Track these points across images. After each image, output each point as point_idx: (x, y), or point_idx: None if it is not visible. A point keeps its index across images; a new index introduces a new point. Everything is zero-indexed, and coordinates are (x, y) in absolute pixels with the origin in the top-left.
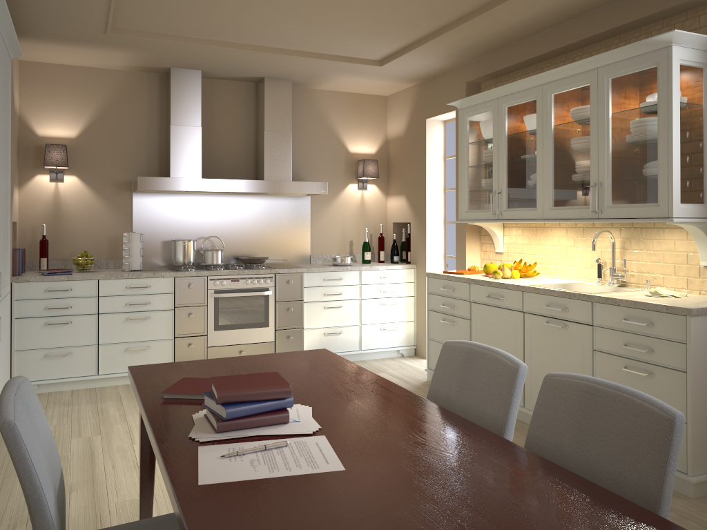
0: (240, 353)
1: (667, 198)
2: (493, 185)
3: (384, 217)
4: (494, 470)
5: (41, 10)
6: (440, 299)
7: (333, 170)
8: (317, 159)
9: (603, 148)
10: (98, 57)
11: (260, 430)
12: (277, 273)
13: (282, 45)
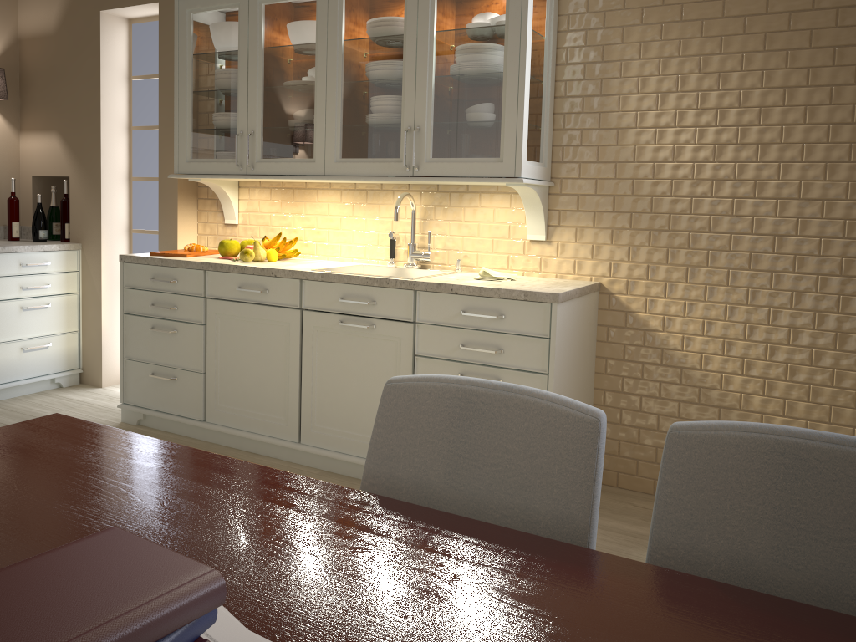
0: None
1: (514, 152)
2: (239, 123)
3: (16, 166)
4: None
5: None
6: (148, 296)
7: None
8: None
9: (424, 78)
10: None
11: None
12: None
13: None
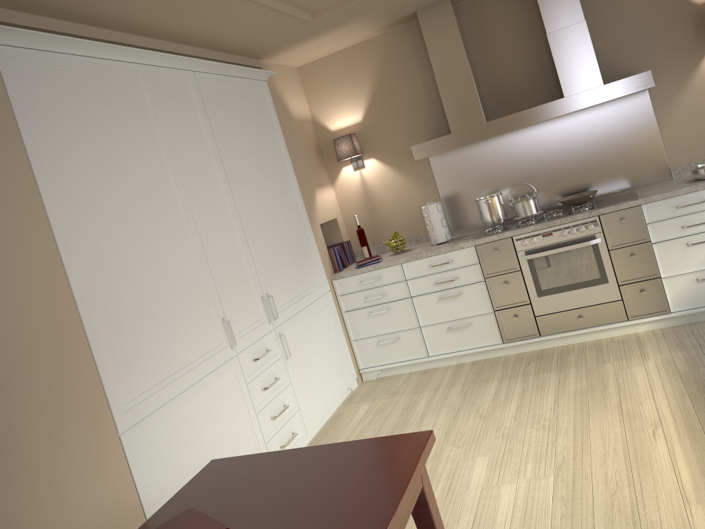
0: (577, 320)
1: None
2: None
3: None
4: None
5: (236, 37)
6: None
7: (674, 41)
8: (645, 35)
9: None
10: (343, 37)
11: None
12: (602, 214)
13: None
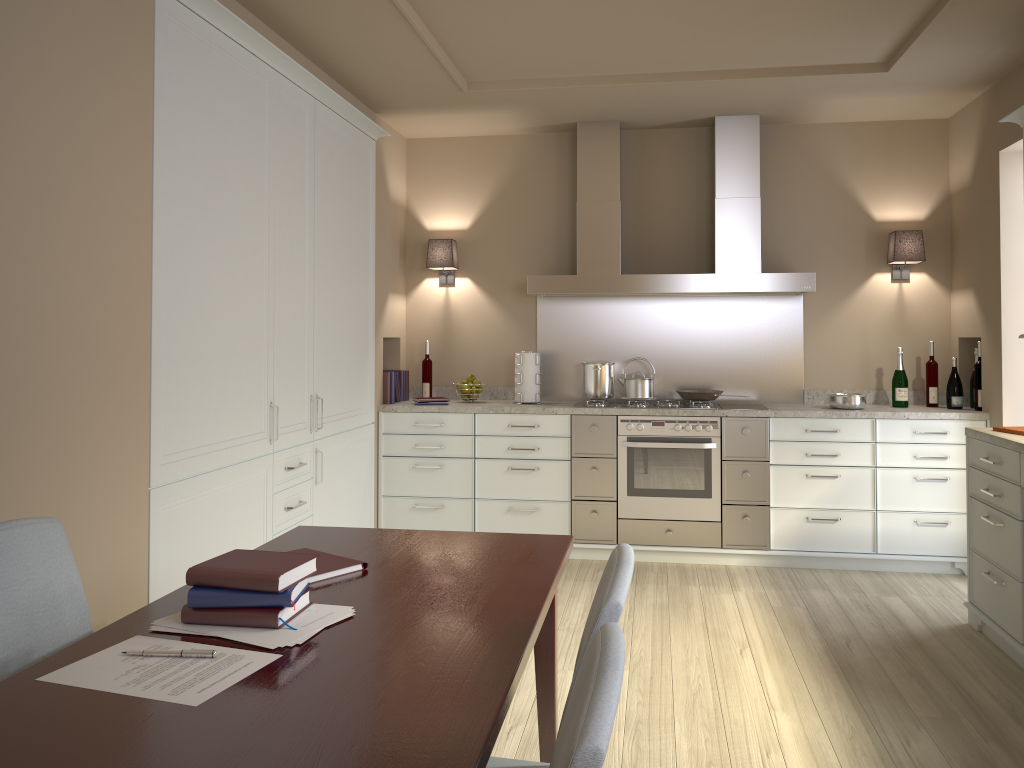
0: (665, 533)
1: None
2: None
3: (945, 327)
4: (356, 765)
5: (374, 76)
6: (984, 479)
7: (843, 251)
8: (815, 235)
9: None
10: (482, 122)
11: (230, 631)
12: (724, 416)
13: (705, 66)
